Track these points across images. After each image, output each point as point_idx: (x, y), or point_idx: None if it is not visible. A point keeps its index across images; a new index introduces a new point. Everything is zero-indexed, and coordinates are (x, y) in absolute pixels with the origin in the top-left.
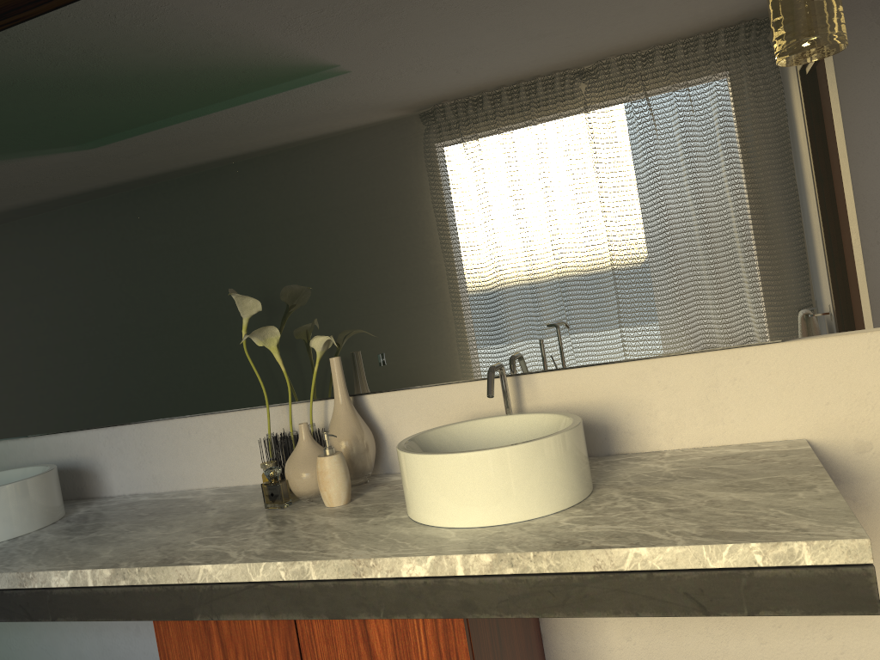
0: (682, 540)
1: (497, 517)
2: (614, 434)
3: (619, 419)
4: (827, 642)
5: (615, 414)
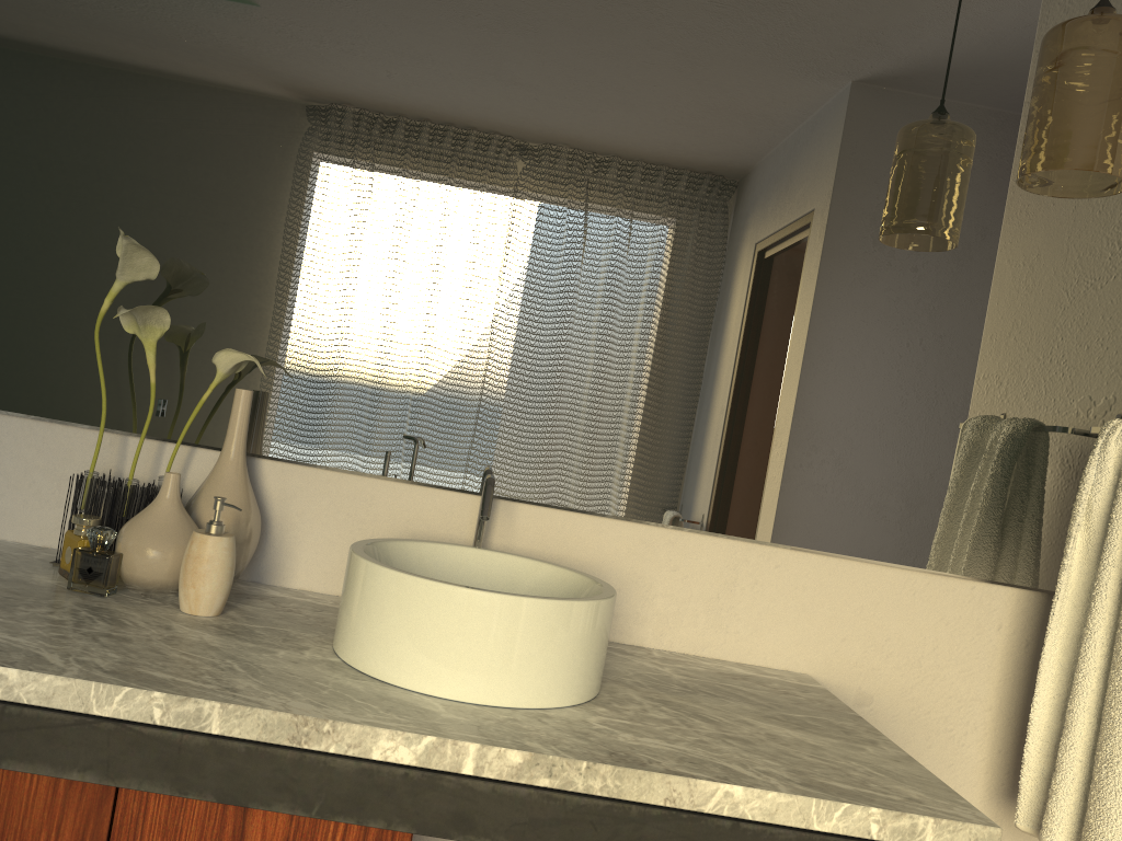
0: (781, 785)
1: (503, 696)
2: None
3: None
4: None
5: None
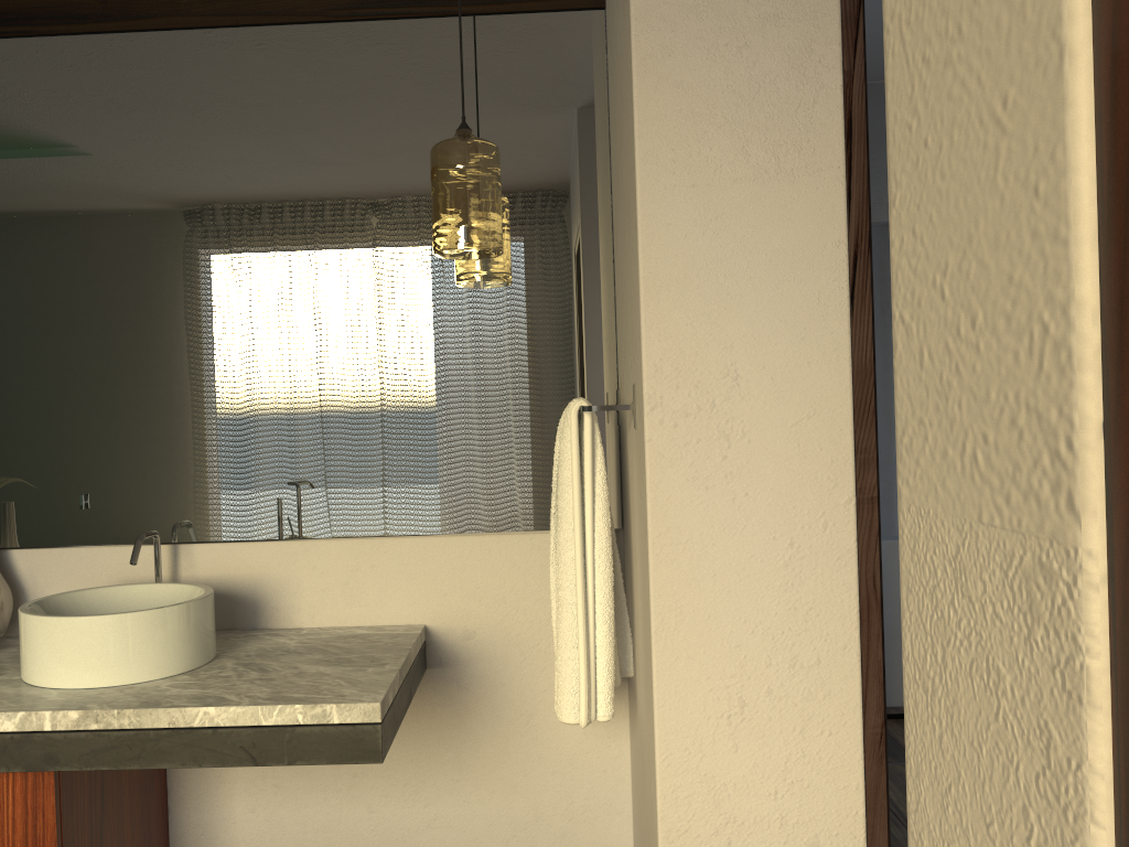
0: (248, 701)
1: (103, 680)
2: (262, 609)
3: (268, 595)
4: (424, 809)
5: (266, 590)
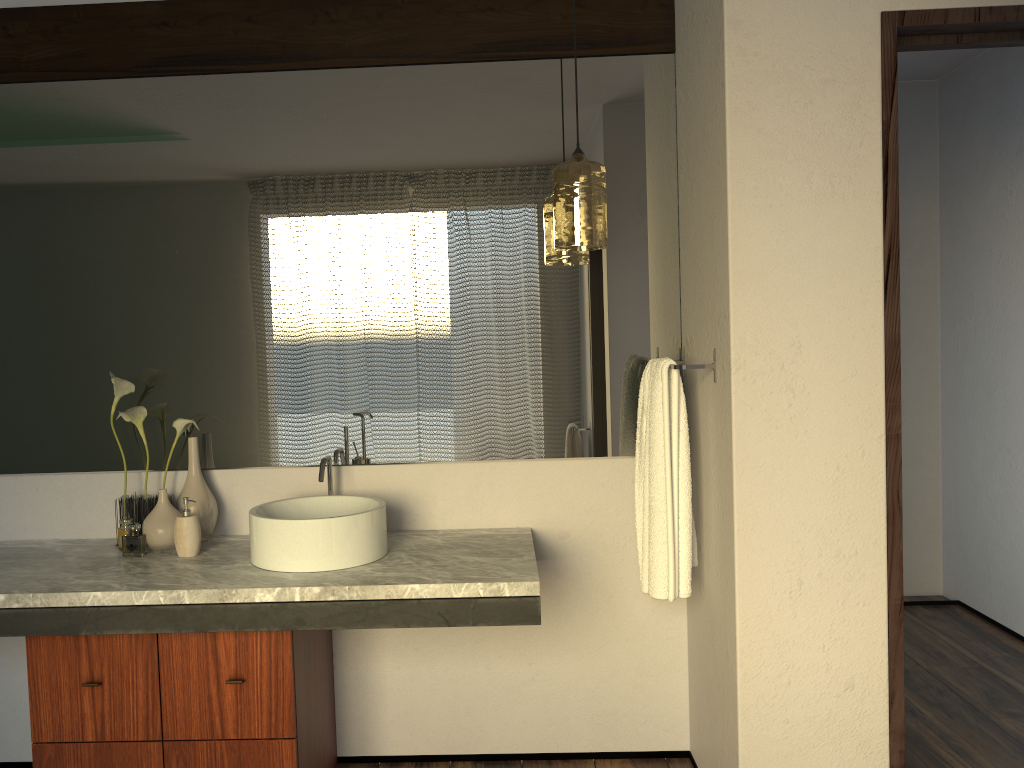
0: (440, 580)
1: (322, 566)
2: (405, 515)
3: (410, 505)
4: (529, 667)
5: (408, 501)
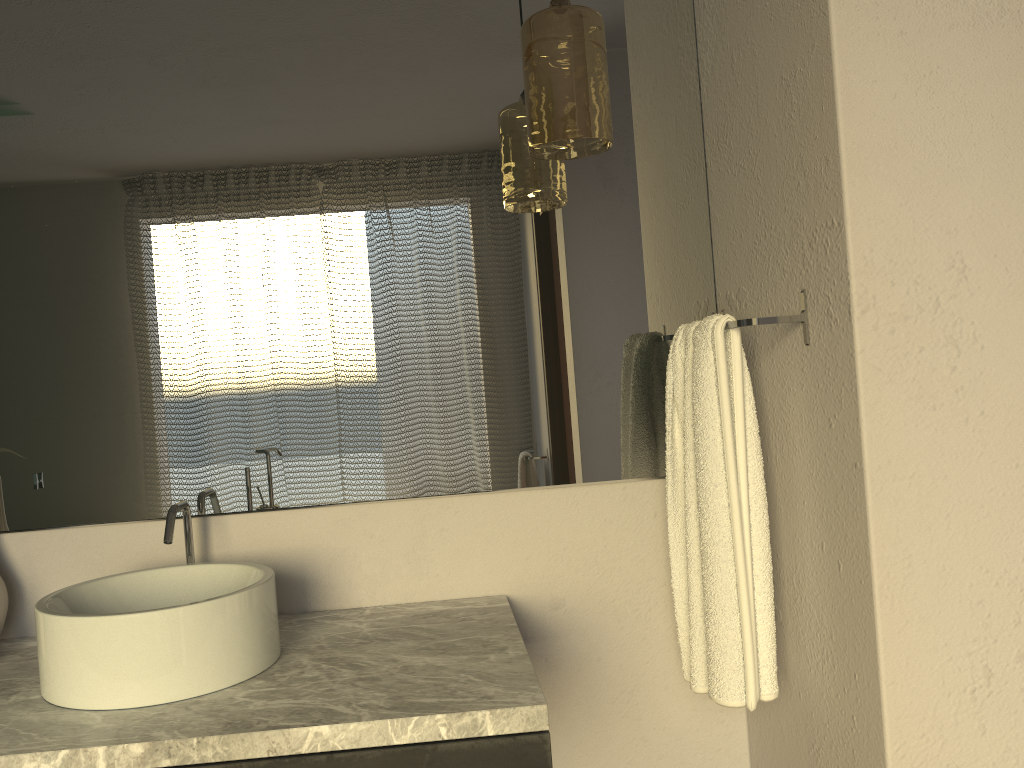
0: (368, 714)
1: (159, 695)
2: (312, 588)
3: (319, 571)
4: None
5: (316, 565)
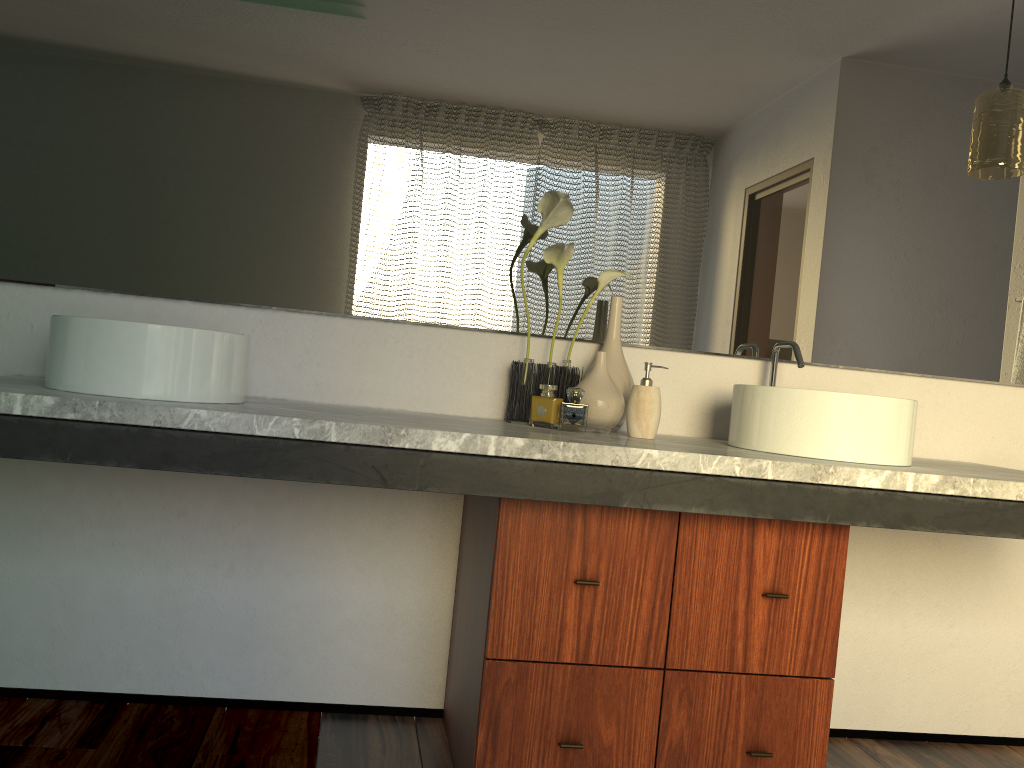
0: None
1: (884, 458)
2: None
3: None
4: (949, 629)
5: None
